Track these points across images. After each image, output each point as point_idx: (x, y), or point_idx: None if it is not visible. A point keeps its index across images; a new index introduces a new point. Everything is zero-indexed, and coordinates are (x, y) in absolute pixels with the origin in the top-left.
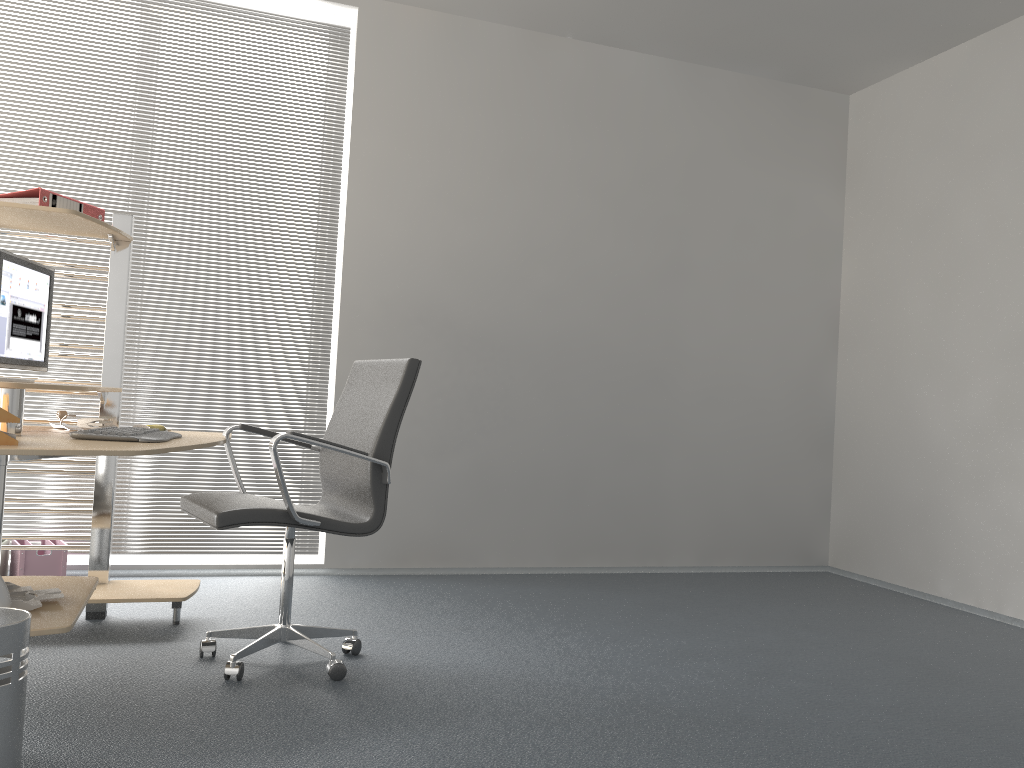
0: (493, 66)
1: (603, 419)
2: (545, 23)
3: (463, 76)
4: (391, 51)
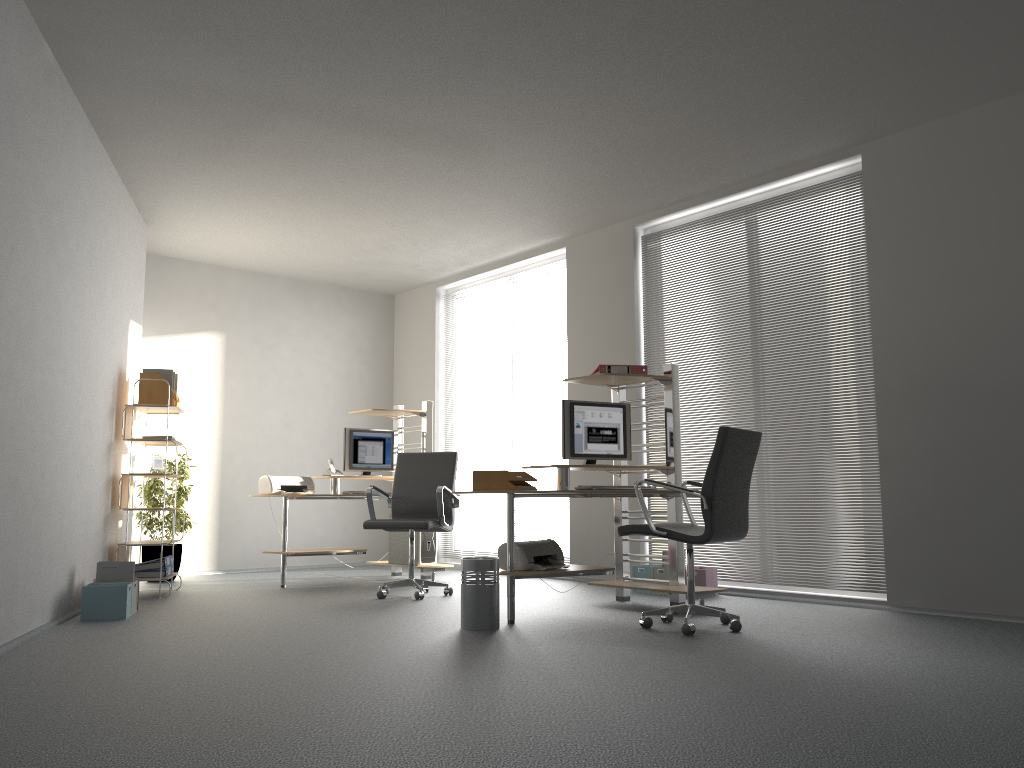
0: (981, 144)
1: None
2: (1015, 85)
3: (953, 166)
4: (889, 174)
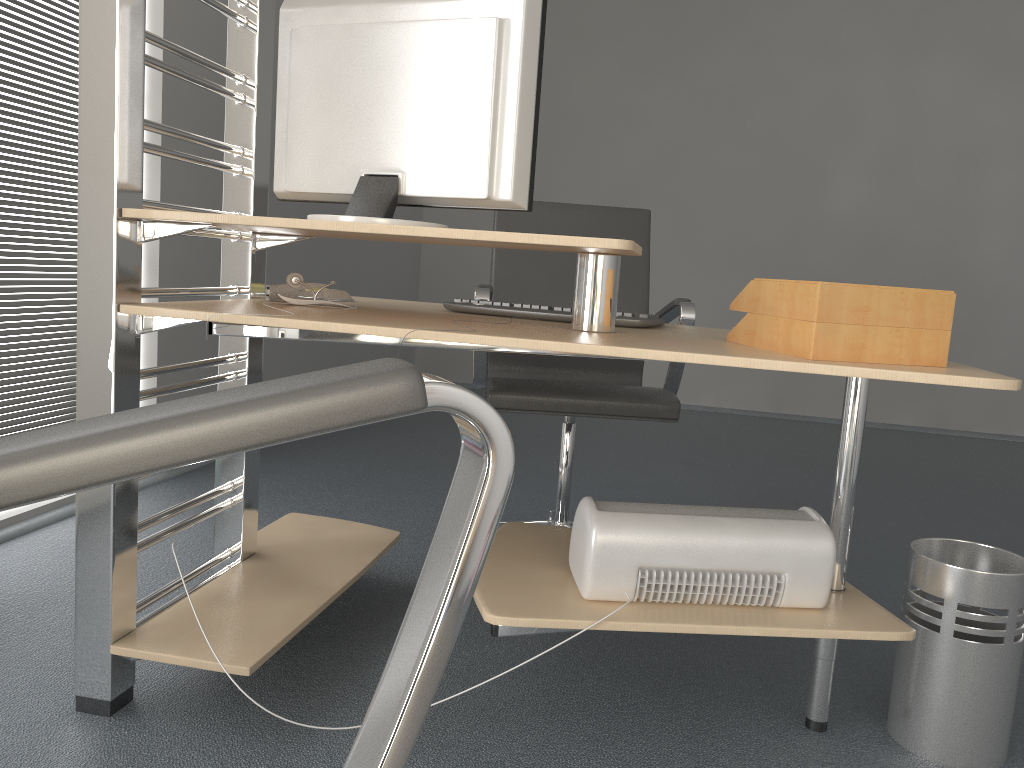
0: None
1: (331, 250)
2: None
3: None
4: None
